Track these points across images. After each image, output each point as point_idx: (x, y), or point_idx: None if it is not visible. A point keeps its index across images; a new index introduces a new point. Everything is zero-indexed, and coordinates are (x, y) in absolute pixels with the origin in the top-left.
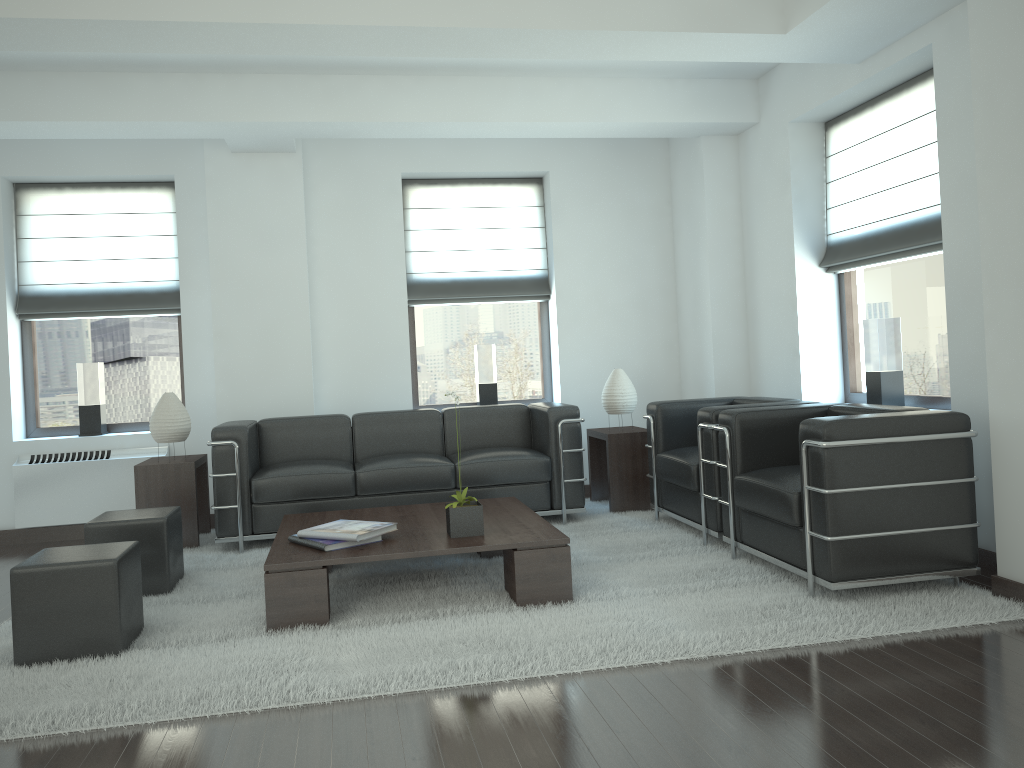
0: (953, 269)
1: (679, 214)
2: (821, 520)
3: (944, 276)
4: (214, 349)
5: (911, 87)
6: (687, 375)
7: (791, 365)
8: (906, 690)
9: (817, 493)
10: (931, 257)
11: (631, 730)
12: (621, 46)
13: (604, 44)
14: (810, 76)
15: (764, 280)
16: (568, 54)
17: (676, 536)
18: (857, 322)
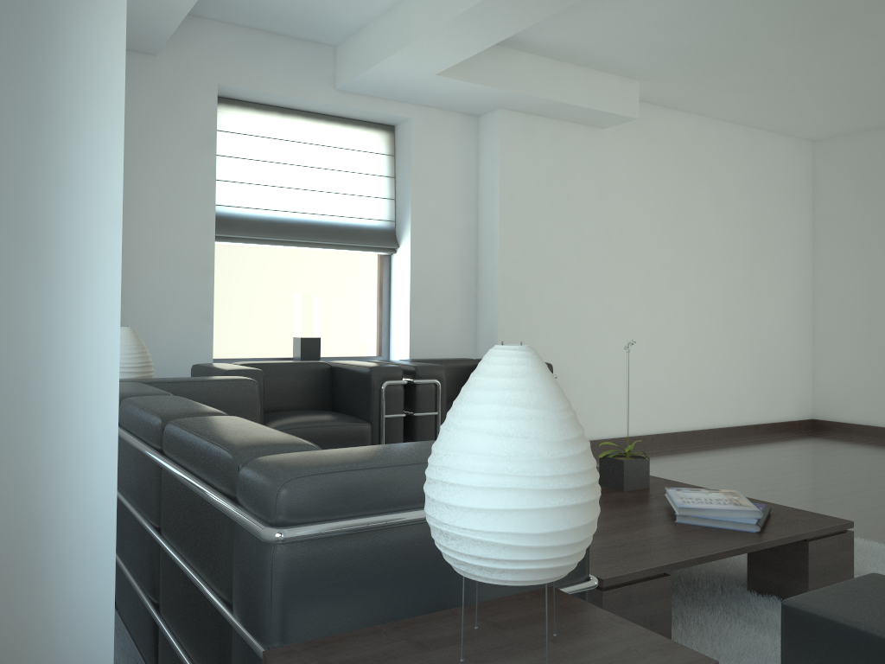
0: (418, 270)
1: None
2: None
3: (410, 273)
4: (122, 137)
5: (331, 122)
6: None
7: (194, 330)
8: (663, 475)
9: None
10: (322, 251)
11: (786, 501)
12: (478, 29)
13: (492, 24)
14: (264, 62)
15: (143, 232)
16: (485, 9)
17: None
18: (219, 292)
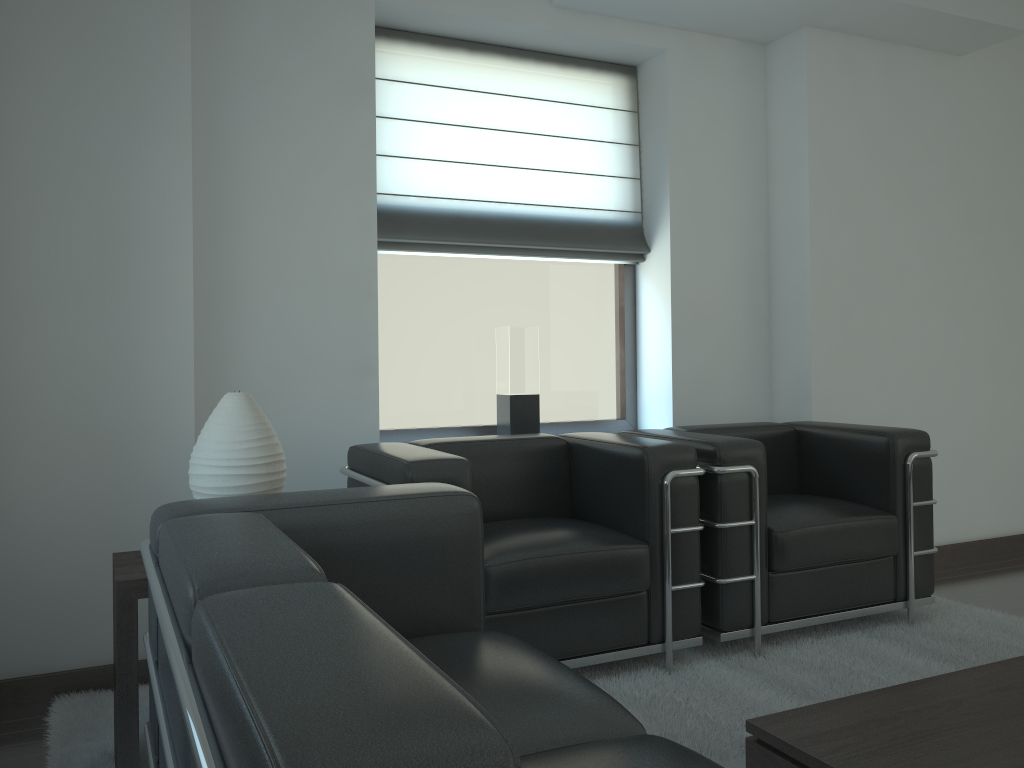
0: (682, 285)
1: (24, 23)
2: (927, 534)
3: (671, 291)
4: None
5: (543, 62)
6: (25, 419)
7: (350, 389)
8: None
9: (923, 507)
10: (534, 262)
11: None
12: None
13: None
14: None
15: (268, 237)
16: None
17: (627, 686)
18: (384, 328)
